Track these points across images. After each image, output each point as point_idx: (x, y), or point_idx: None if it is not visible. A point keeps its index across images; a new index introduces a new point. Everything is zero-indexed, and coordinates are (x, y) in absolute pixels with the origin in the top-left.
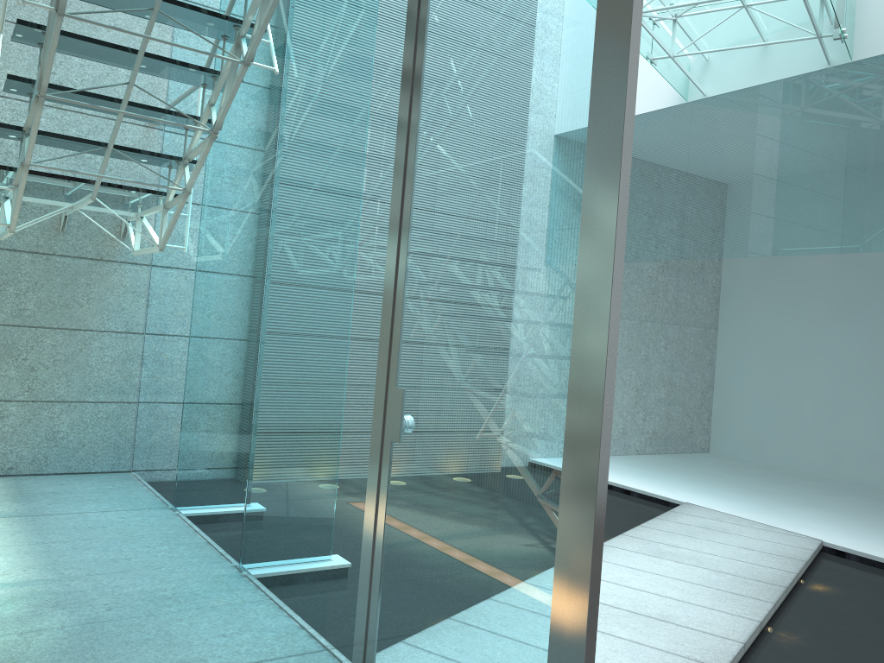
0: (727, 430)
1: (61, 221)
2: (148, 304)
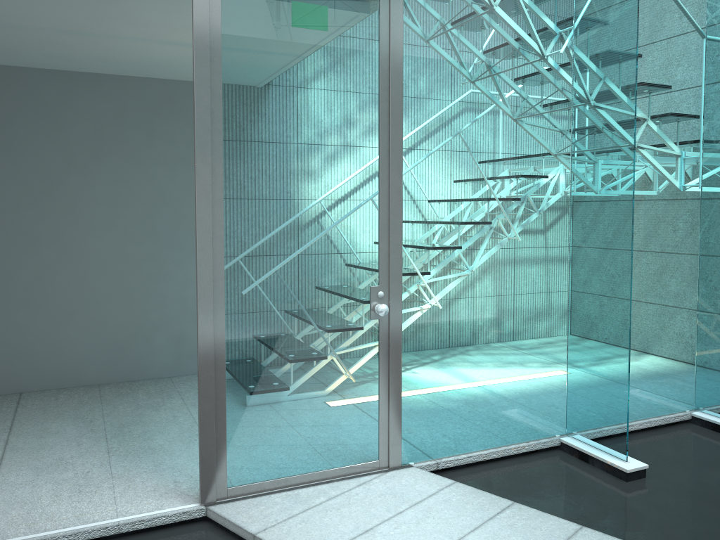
0: None
1: None
2: None
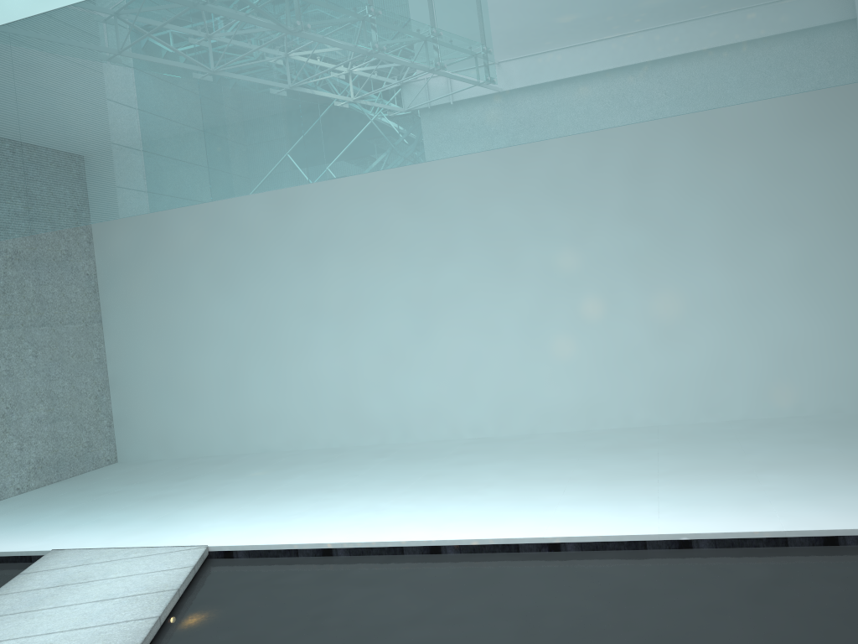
0: (132, 432)
1: None
2: None
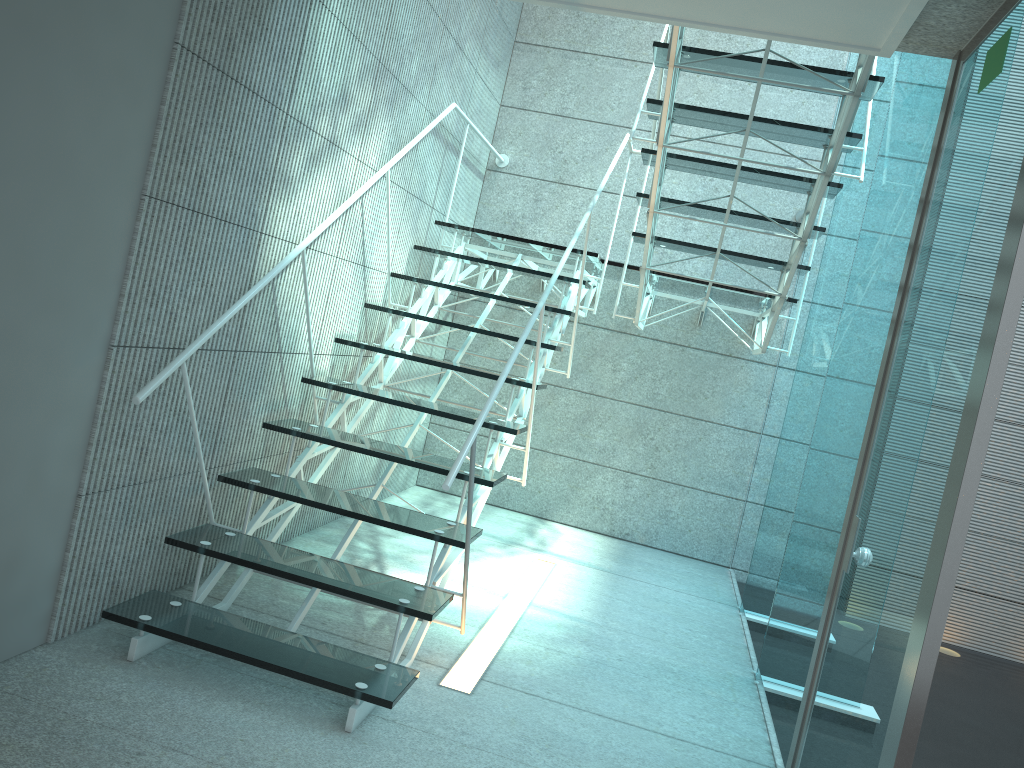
0: None
1: (698, 316)
2: (767, 404)
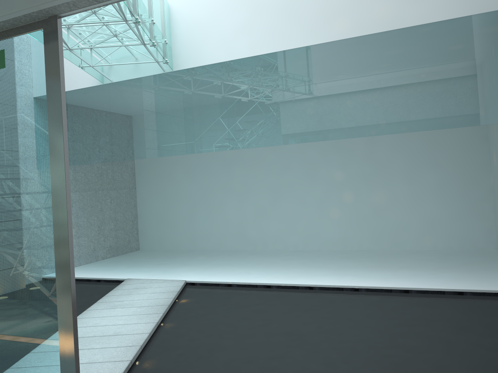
0: (146, 237)
1: None
2: None
